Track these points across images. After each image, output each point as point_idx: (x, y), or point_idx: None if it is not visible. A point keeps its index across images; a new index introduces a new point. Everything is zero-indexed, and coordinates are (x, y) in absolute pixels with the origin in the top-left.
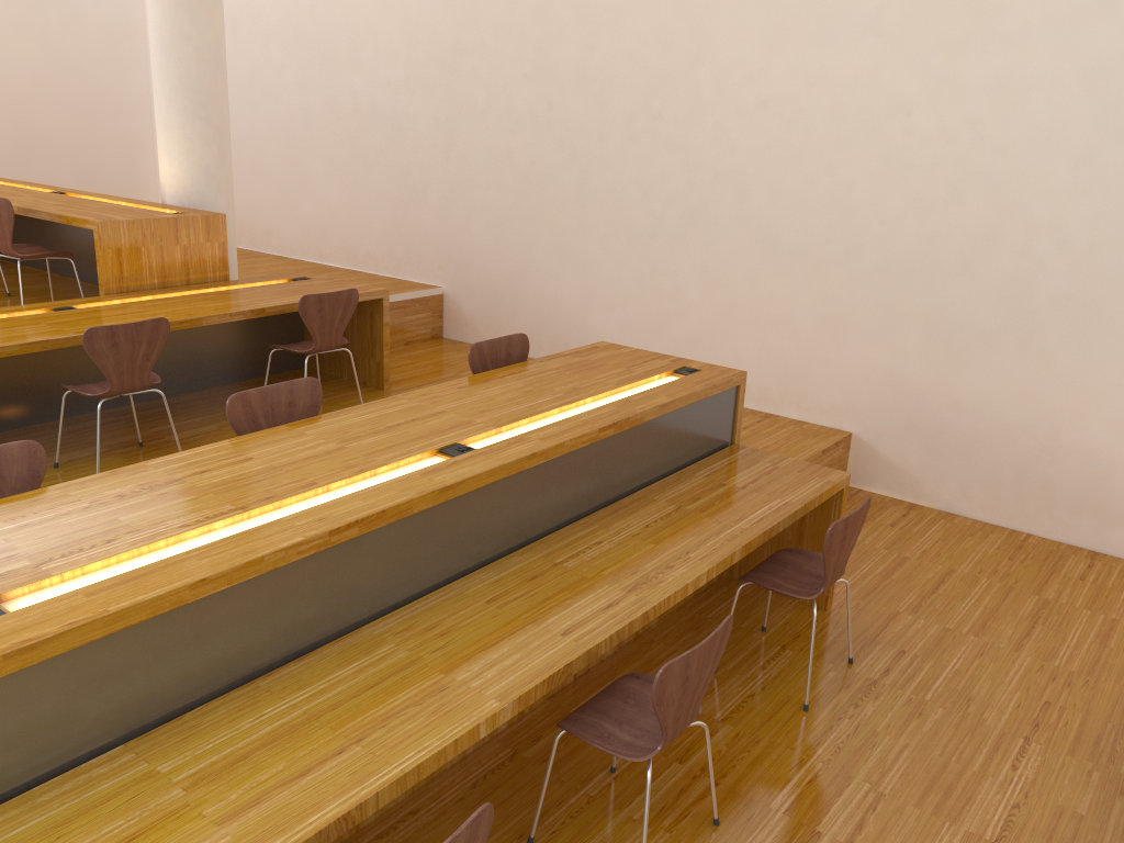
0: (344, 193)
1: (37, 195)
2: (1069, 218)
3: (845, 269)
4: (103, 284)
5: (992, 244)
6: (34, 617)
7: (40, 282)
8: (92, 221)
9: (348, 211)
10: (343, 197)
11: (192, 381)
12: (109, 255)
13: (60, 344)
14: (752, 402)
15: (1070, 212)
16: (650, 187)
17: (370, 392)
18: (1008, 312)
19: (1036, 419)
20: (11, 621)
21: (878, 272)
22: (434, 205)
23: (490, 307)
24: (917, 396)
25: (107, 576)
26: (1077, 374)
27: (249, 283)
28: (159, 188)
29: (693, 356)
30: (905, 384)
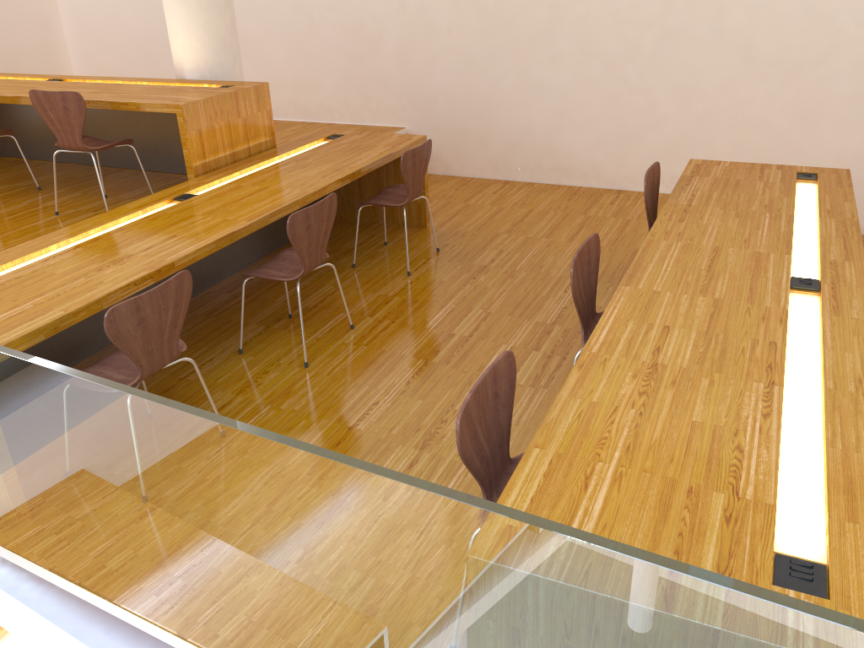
0: (289, 51)
1: (49, 85)
2: None
3: (821, 70)
4: (192, 167)
5: None
6: (862, 563)
7: (47, 172)
8: (174, 104)
9: (296, 67)
10: (288, 54)
11: (264, 246)
12: (193, 136)
13: (241, 234)
14: None
15: None
16: (624, 15)
17: (418, 232)
18: None
19: None
20: (853, 575)
21: (853, 69)
22: (391, 53)
23: (457, 140)
24: None
25: (798, 491)
26: None
27: (300, 147)
28: (73, 65)
29: (668, 160)
30: None
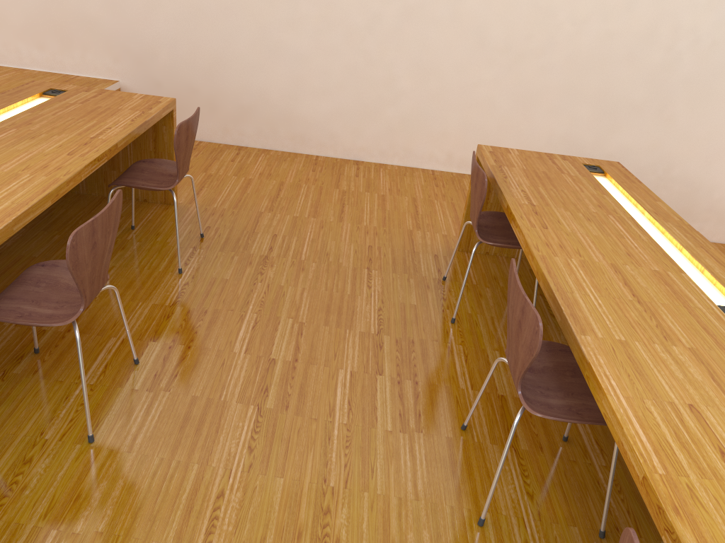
0: None
1: None
2: (702, 24)
3: (540, 60)
4: None
5: (650, 41)
6: None
7: None
8: None
9: None
10: None
11: None
12: None
13: None
14: (454, 167)
15: (704, 19)
16: None
17: (166, 210)
18: (652, 90)
19: (659, 161)
20: None
21: (565, 63)
22: None
23: (182, 100)
24: (582, 152)
25: None
26: (689, 130)
27: (11, 105)
28: None
29: (403, 134)
30: (575, 145)
